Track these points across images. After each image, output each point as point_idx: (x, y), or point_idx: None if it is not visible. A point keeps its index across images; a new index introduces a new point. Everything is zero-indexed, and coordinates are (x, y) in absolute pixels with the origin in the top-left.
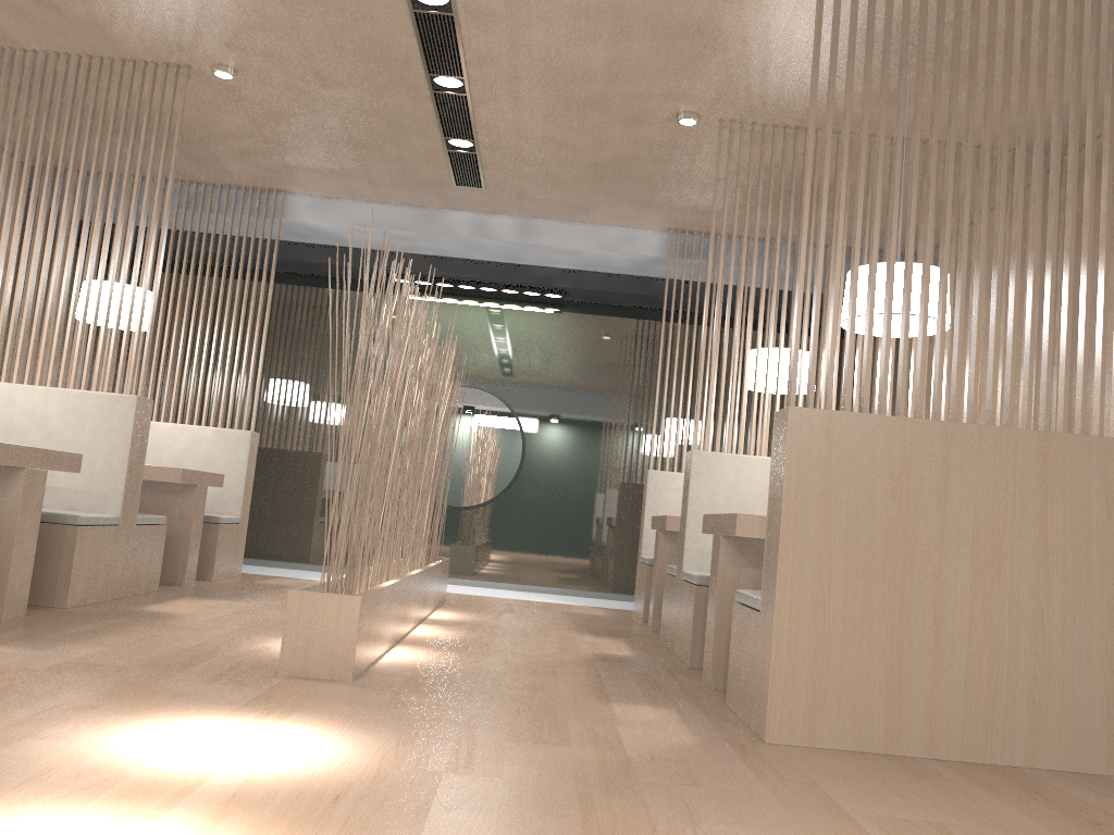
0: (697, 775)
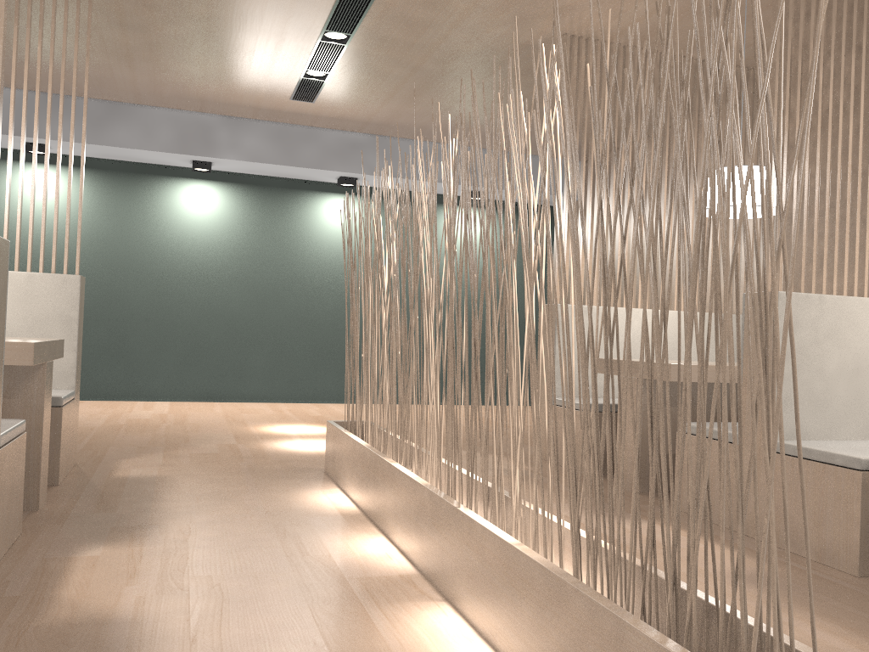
0: (136, 449)
